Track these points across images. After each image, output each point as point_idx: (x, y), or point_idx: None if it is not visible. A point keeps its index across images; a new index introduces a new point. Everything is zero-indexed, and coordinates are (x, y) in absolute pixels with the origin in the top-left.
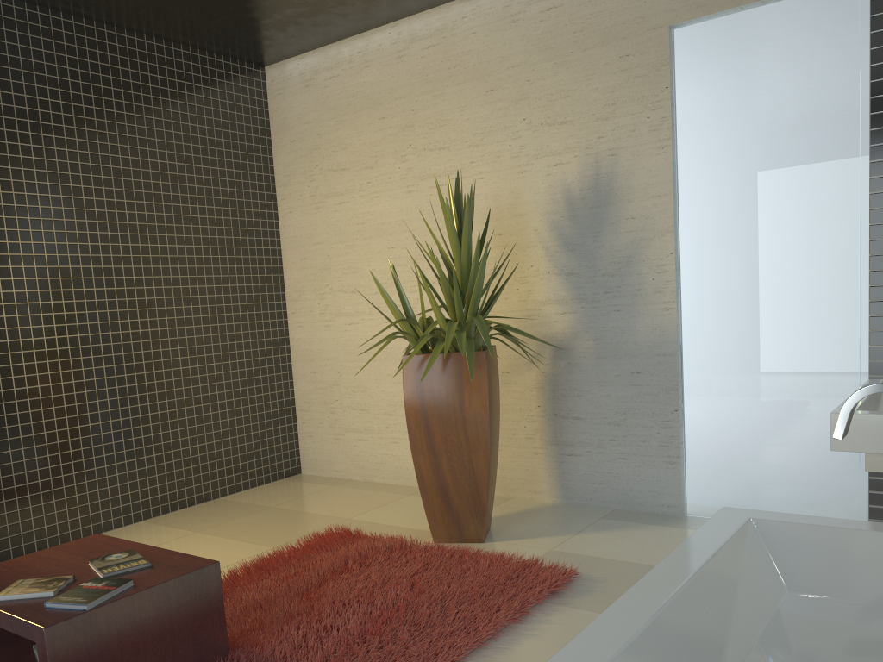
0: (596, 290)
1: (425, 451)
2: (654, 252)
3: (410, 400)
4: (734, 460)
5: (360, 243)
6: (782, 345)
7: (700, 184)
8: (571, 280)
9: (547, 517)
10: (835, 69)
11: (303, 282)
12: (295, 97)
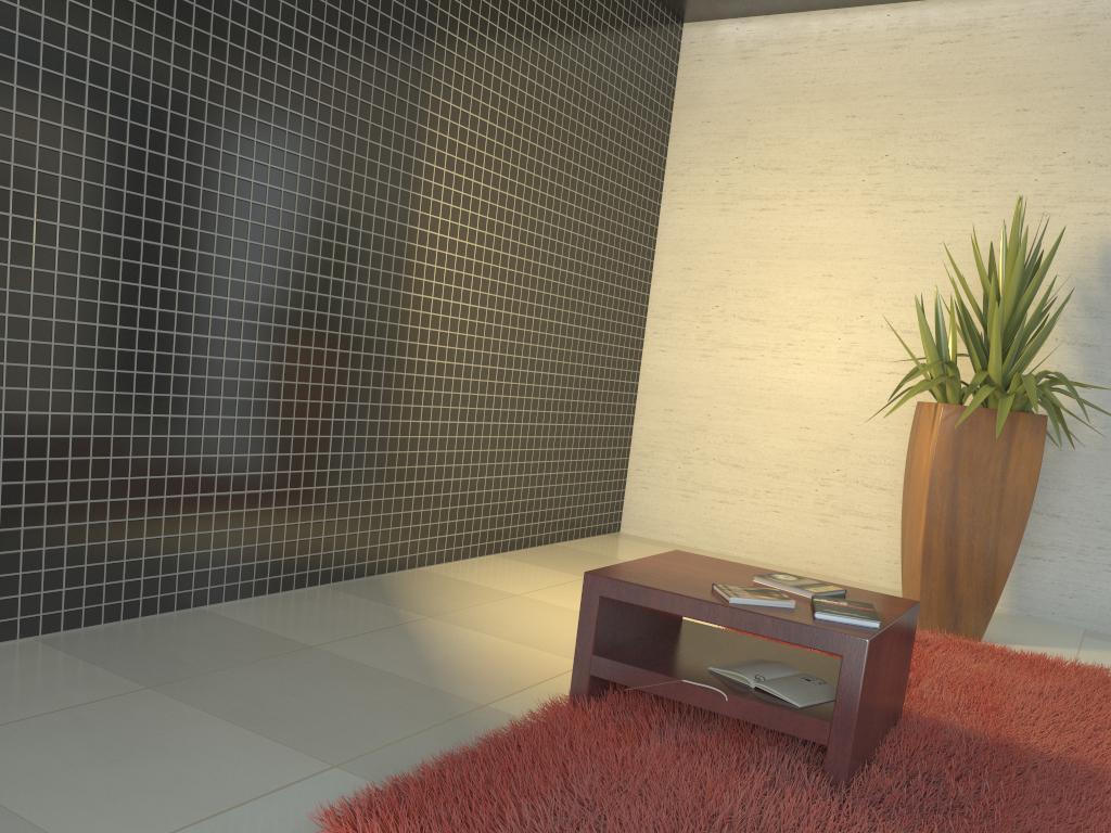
0: None
1: (942, 522)
2: None
3: (941, 458)
4: None
5: (781, 263)
6: None
7: None
8: (1086, 353)
9: (1015, 626)
10: None
11: (679, 297)
12: (722, 69)
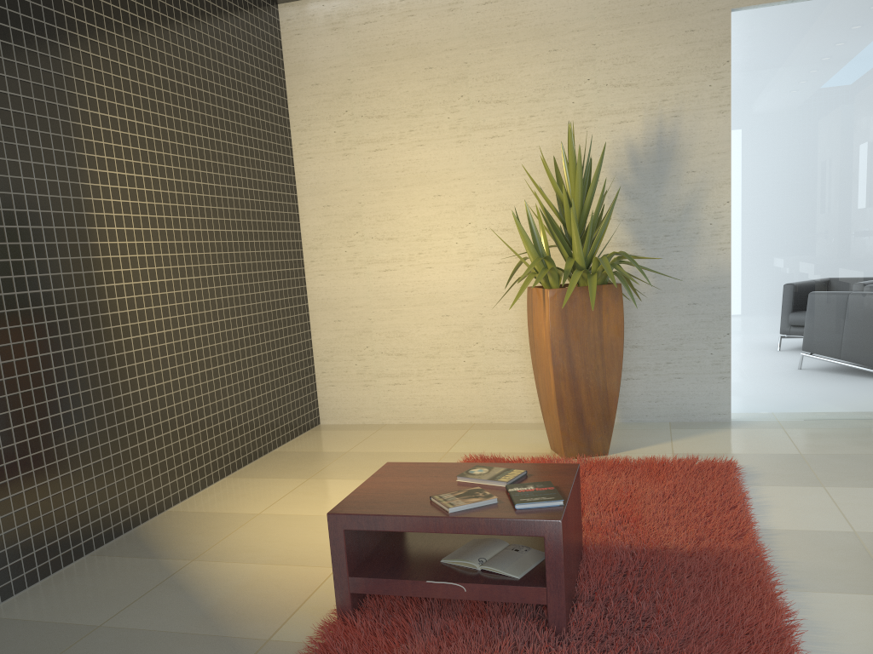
0: (656, 234)
1: (566, 376)
2: (712, 200)
3: (555, 330)
4: (775, 371)
5: (400, 190)
6: (817, 276)
7: (752, 145)
8: (632, 225)
9: (625, 433)
10: (866, 58)
11: (325, 229)
12: (318, 39)
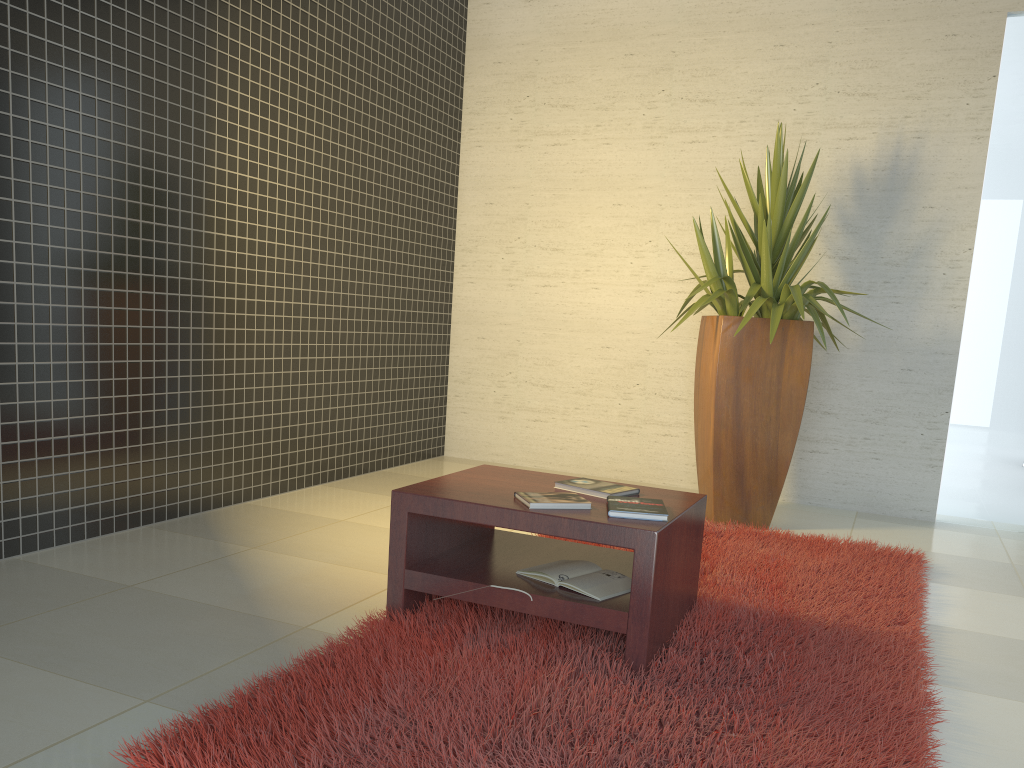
0: (874, 279)
1: (729, 424)
2: (950, 245)
3: (724, 366)
4: (1000, 467)
5: (575, 194)
6: None
7: (1011, 182)
8: (845, 265)
9: (798, 513)
10: None
11: (484, 231)
12: (509, 11)
